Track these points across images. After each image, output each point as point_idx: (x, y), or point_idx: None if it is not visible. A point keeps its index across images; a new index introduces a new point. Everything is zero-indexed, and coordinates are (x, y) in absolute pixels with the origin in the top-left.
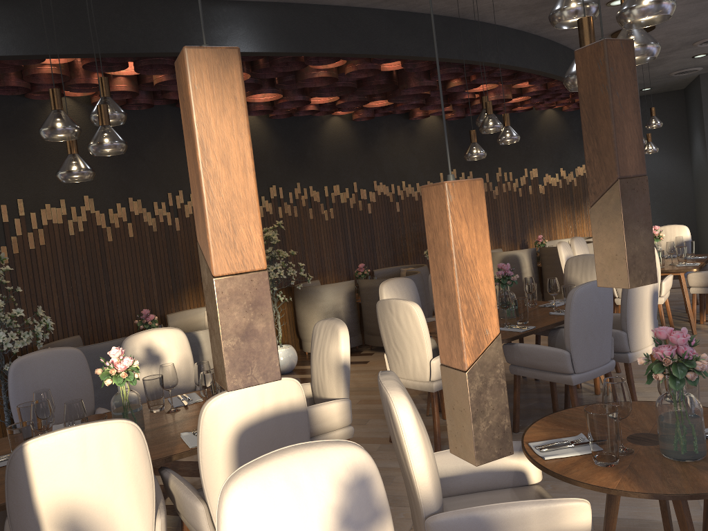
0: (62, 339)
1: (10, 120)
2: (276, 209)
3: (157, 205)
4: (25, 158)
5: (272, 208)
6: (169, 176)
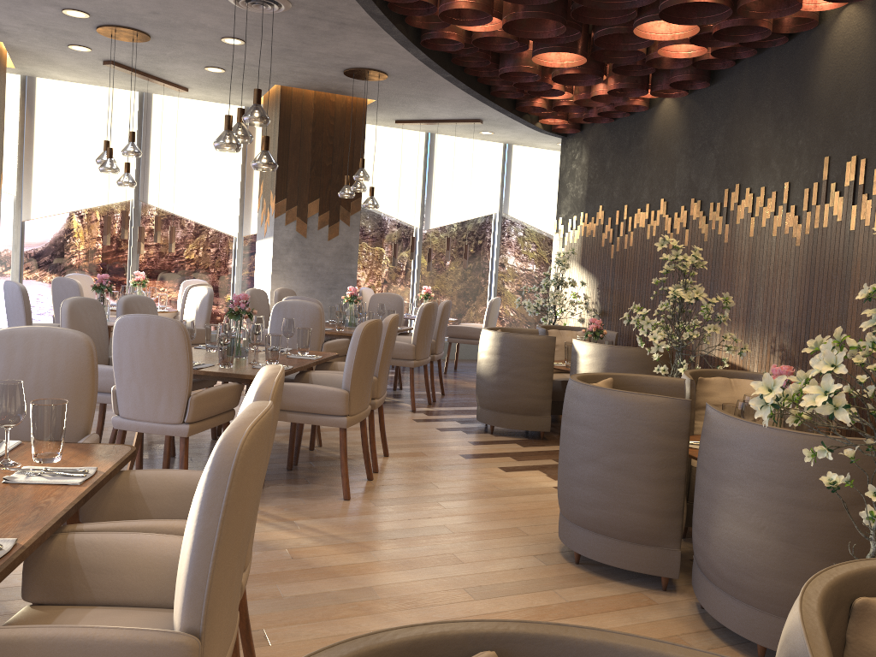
0: (609, 330)
1: (632, 136)
2: (849, 210)
3: (712, 207)
4: (635, 168)
5: (843, 208)
6: (731, 165)
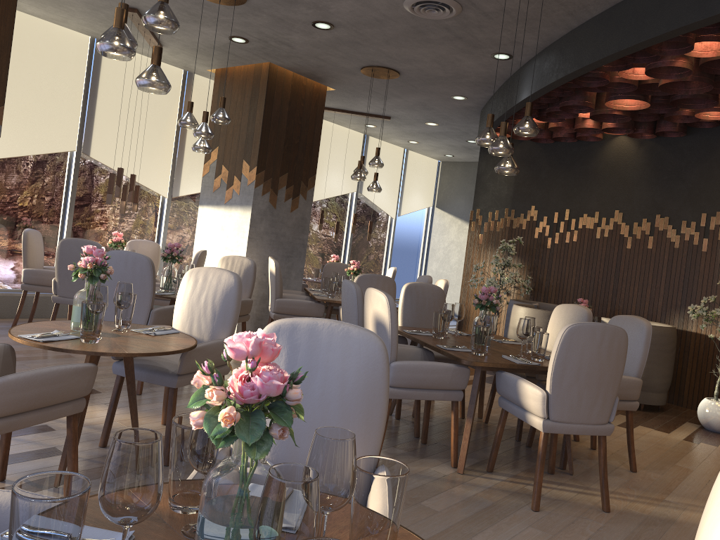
0: (557, 304)
1: (575, 158)
2: None
3: (685, 224)
4: (579, 182)
5: None
6: (708, 197)
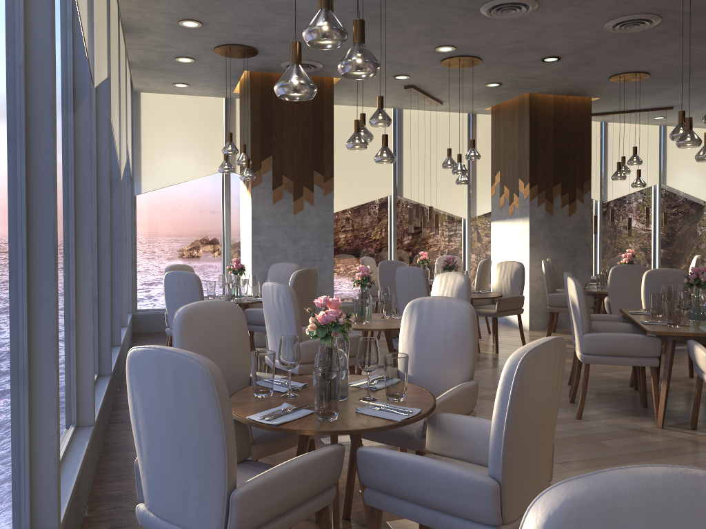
0: None
1: None
2: None
3: None
4: None
5: None
6: None
